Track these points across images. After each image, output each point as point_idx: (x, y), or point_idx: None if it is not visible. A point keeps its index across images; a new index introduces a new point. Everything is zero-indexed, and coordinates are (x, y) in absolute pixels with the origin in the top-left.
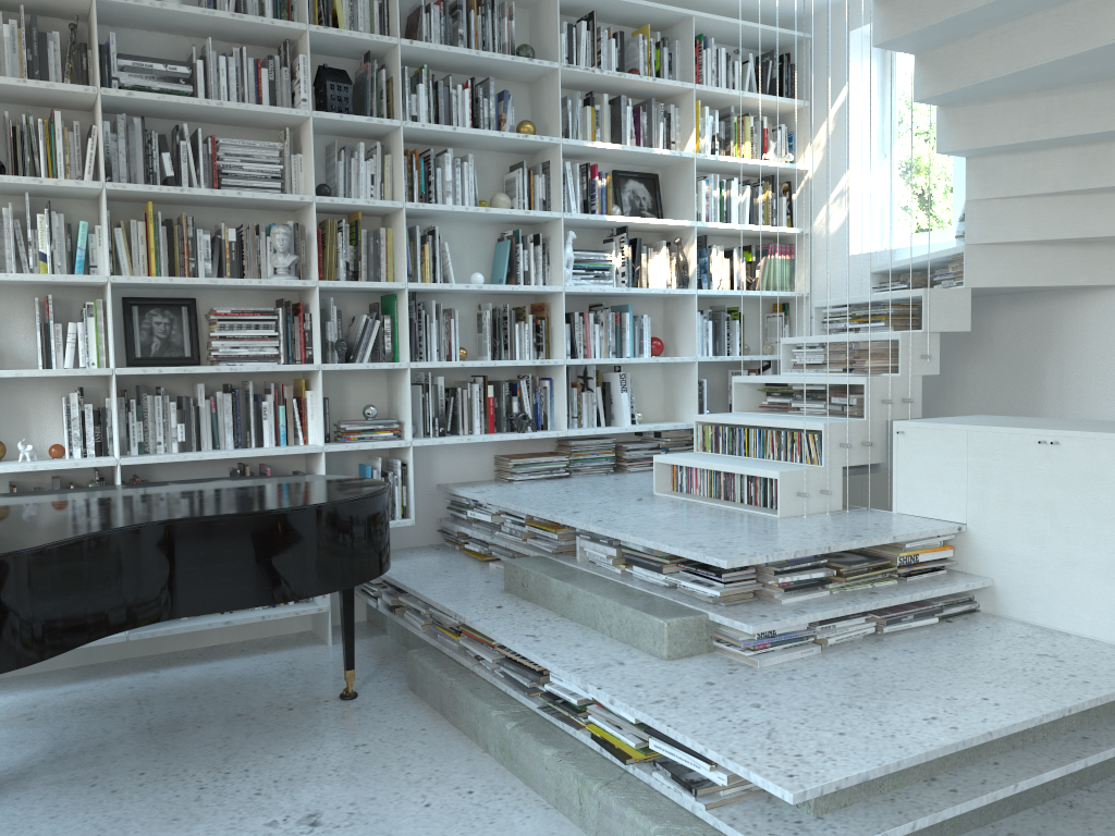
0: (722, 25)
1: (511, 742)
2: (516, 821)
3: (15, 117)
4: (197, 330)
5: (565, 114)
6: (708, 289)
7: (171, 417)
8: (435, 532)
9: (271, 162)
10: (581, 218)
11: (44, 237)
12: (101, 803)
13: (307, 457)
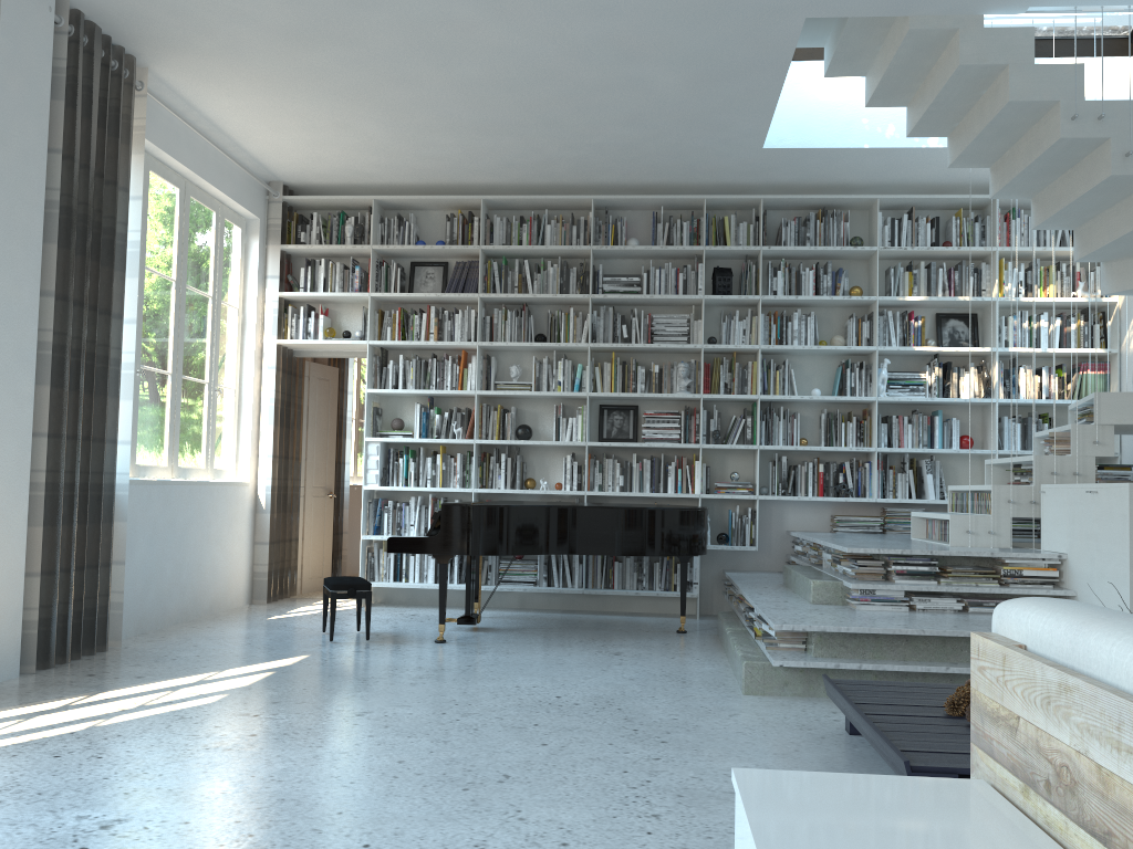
0: (1028, 200)
1: (727, 640)
2: (706, 666)
3: (555, 311)
4: (637, 423)
5: (889, 279)
6: (1015, 398)
7: (616, 471)
8: (783, 563)
9: (682, 326)
10: (893, 349)
11: (560, 373)
12: (537, 638)
13: (697, 503)
